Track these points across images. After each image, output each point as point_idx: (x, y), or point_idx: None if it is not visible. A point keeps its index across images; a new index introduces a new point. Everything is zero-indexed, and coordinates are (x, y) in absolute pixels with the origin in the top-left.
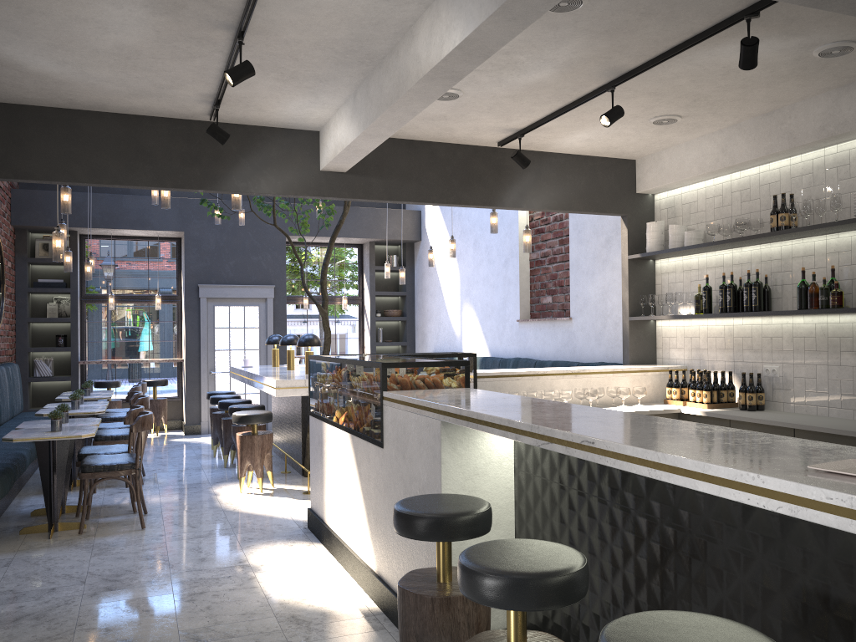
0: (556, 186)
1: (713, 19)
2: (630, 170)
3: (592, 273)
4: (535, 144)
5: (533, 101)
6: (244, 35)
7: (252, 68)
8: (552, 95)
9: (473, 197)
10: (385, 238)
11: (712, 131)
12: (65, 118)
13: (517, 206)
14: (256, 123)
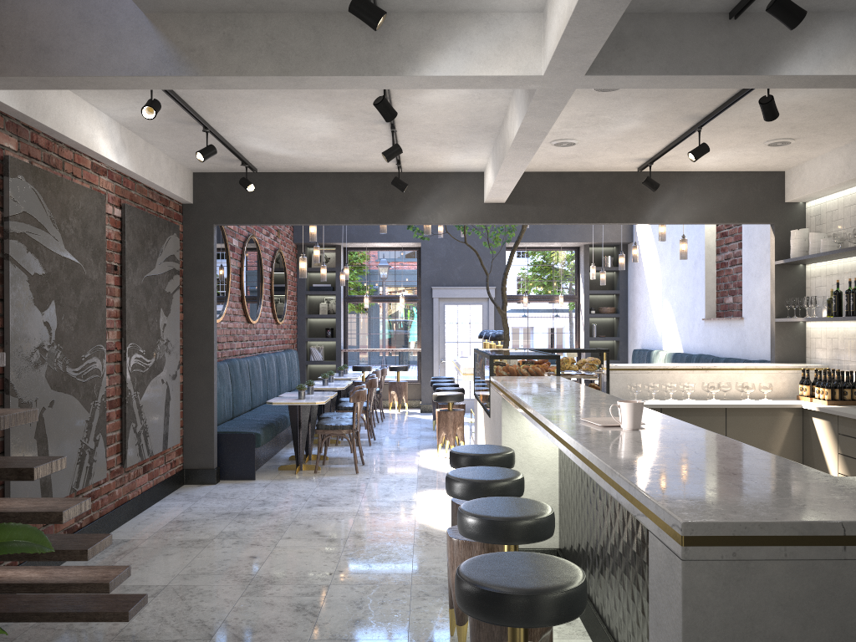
0: (698, 202)
1: None
2: (778, 182)
3: (758, 276)
4: (673, 167)
5: (642, 140)
6: (394, 126)
7: (399, 149)
8: (655, 135)
9: (617, 216)
10: (597, 241)
11: (839, 146)
12: (302, 179)
13: (658, 221)
14: (433, 170)
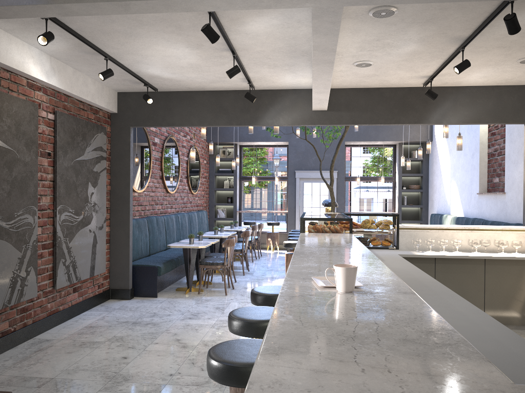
0: (469, 108)
1: (493, 3)
2: None
3: (516, 163)
4: (449, 82)
5: (421, 61)
6: (234, 53)
7: (238, 69)
8: (430, 56)
9: (408, 119)
10: (407, 140)
11: None
12: (188, 95)
13: (439, 122)
14: (277, 88)
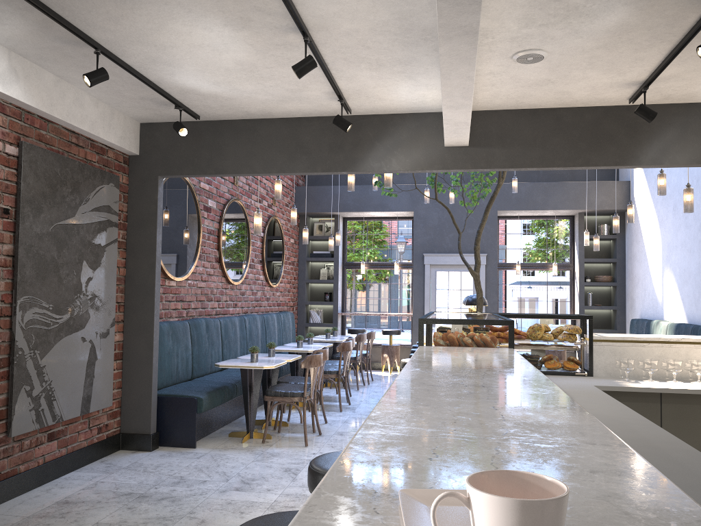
0: None
1: None
2: None
3: None
4: (674, 95)
5: (632, 47)
6: (306, 34)
7: (312, 61)
8: (649, 37)
9: (603, 158)
10: (592, 209)
11: None
12: (248, 126)
13: (656, 163)
14: (387, 111)
